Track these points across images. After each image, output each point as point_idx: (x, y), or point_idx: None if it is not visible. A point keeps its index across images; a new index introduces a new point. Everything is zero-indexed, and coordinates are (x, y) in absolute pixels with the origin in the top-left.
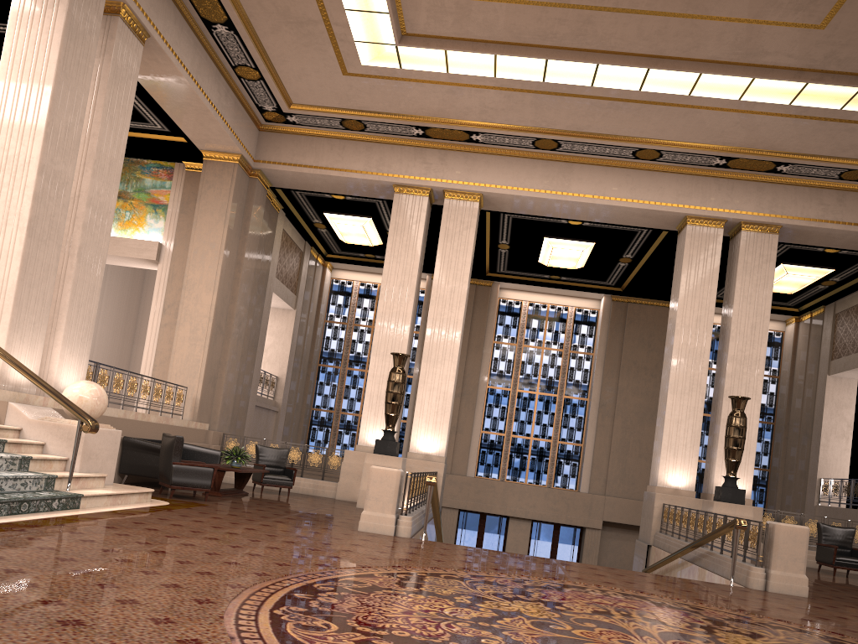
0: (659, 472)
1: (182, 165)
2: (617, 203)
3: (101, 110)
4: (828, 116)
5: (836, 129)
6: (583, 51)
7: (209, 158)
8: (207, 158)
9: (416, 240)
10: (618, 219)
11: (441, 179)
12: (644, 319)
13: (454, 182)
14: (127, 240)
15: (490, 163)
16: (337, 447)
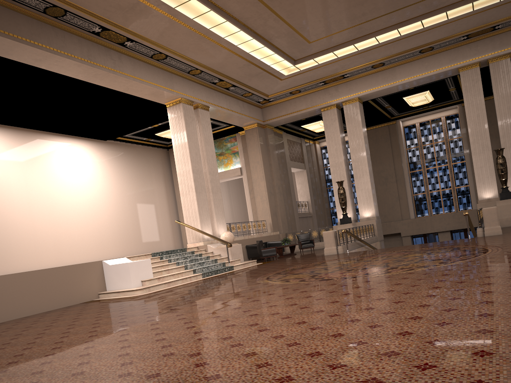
0: (478, 193)
1: (238, 134)
2: (420, 77)
3: (203, 141)
4: (497, 5)
5: (507, 6)
6: (366, 35)
7: (246, 128)
8: (245, 129)
9: (336, 128)
10: (427, 81)
11: (338, 98)
12: None
13: (344, 97)
14: (228, 170)
15: (357, 82)
16: None
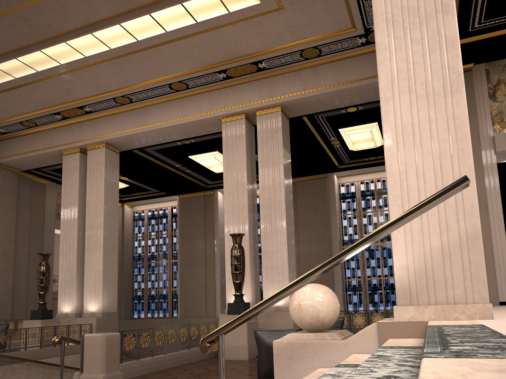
0: (226, 298)
1: None
2: (175, 123)
3: None
4: (231, 20)
5: (251, 26)
6: (54, 37)
7: None
8: None
9: (75, 180)
10: (193, 132)
11: (81, 140)
12: (308, 190)
13: (87, 139)
14: None
15: (104, 121)
16: (148, 312)
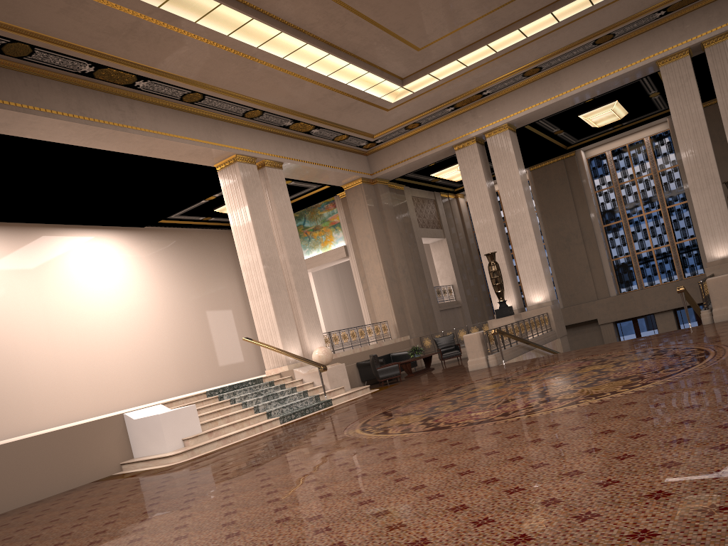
0: (705, 252)
1: (337, 196)
2: (599, 81)
3: (277, 215)
4: None
5: None
6: (505, 27)
7: (346, 188)
8: (346, 189)
9: (479, 174)
10: (611, 86)
11: (478, 128)
12: (708, 120)
13: (486, 126)
14: (328, 252)
15: (504, 101)
16: None
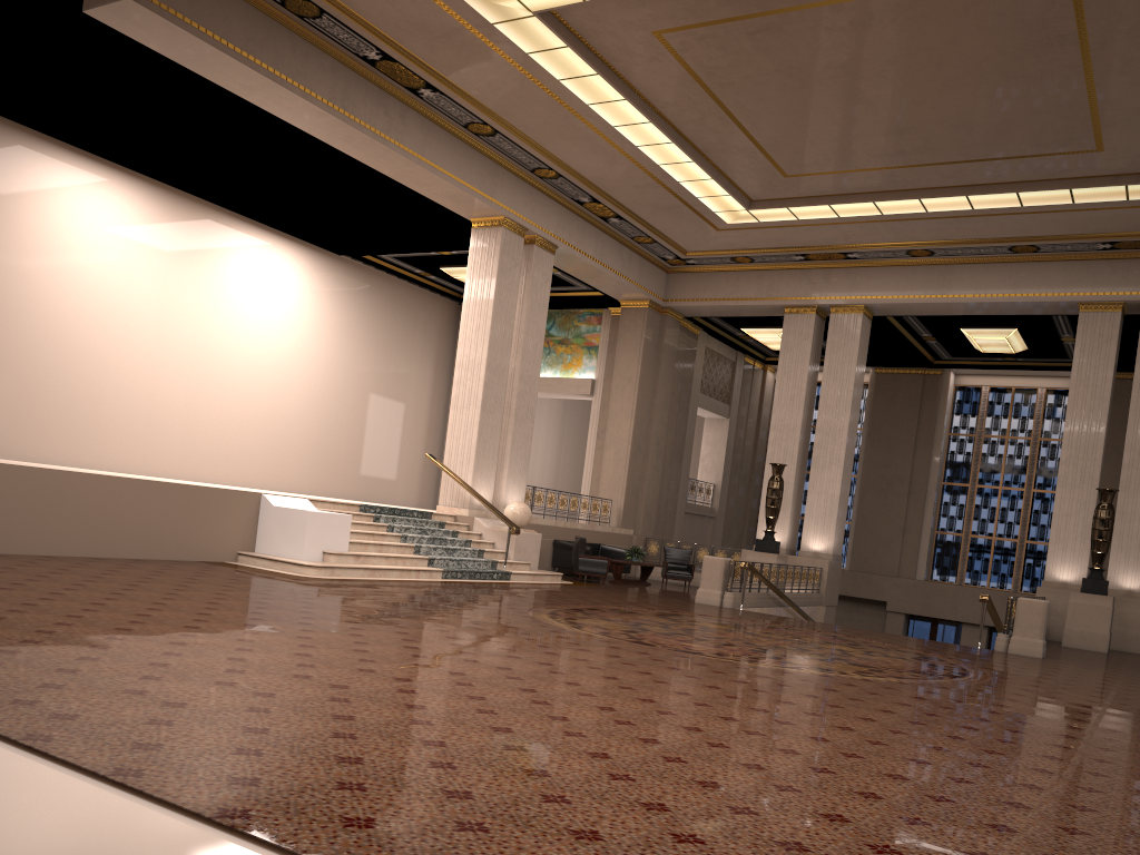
0: (1046, 566)
1: (608, 310)
2: (999, 299)
3: (525, 313)
4: None
5: None
6: (904, 191)
7: (625, 305)
8: (623, 306)
9: (804, 355)
10: (1013, 311)
11: (824, 296)
12: (1128, 397)
13: (837, 298)
14: (568, 379)
15: (871, 275)
16: None
